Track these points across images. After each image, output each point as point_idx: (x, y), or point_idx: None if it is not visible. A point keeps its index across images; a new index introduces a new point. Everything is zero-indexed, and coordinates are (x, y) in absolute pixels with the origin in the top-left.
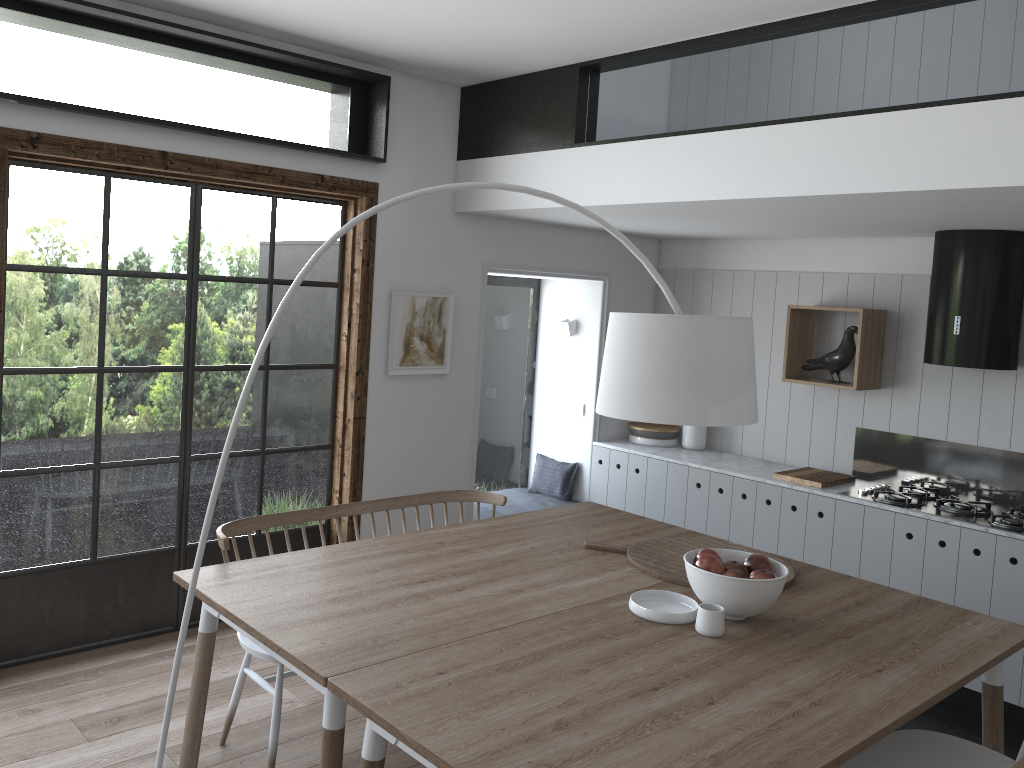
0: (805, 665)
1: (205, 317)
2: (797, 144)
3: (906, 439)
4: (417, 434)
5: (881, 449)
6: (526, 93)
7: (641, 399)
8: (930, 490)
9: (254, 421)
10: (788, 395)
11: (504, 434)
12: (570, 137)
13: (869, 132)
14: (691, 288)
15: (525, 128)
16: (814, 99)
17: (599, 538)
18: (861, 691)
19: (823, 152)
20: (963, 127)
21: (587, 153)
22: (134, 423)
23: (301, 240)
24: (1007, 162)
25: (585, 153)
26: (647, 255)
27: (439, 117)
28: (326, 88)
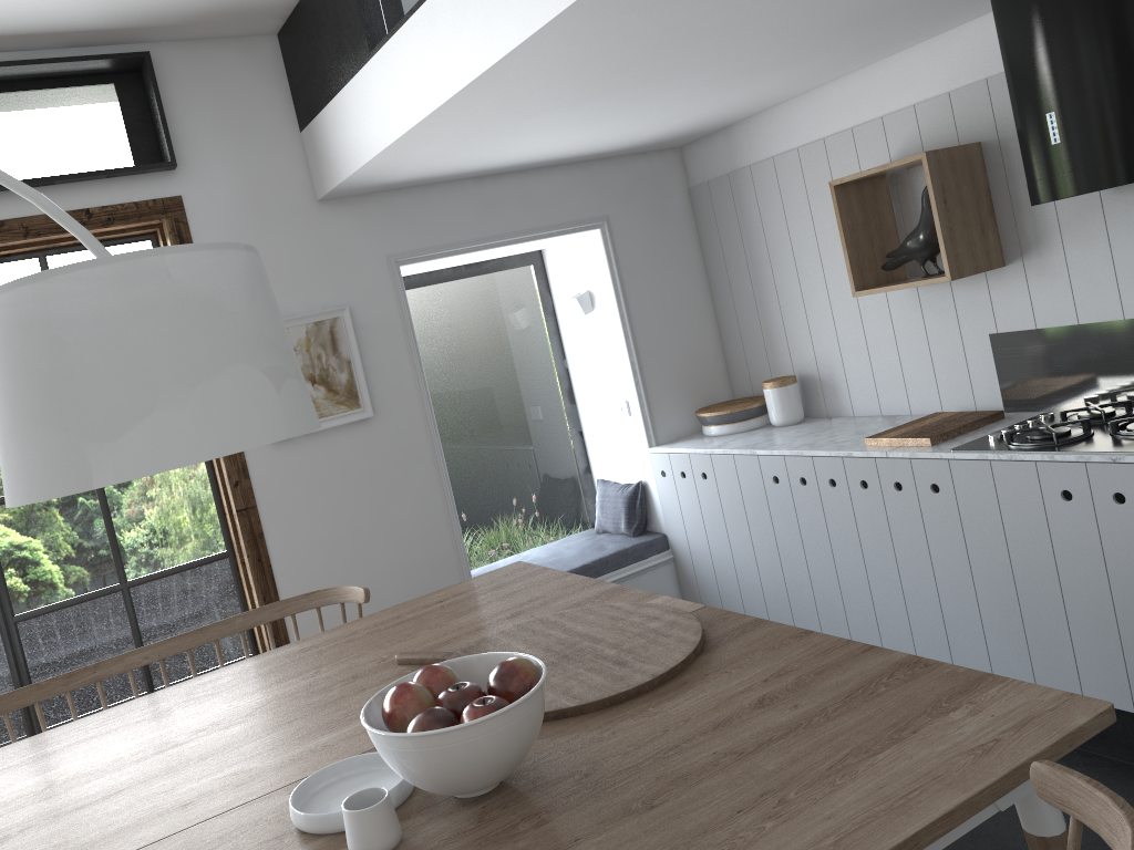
0: None
1: None
2: None
3: (1064, 333)
4: (348, 508)
5: (1033, 358)
6: (319, 8)
7: (4, 464)
8: (1123, 404)
9: (99, 549)
10: (887, 313)
11: (545, 465)
12: (365, 45)
13: None
14: (732, 200)
15: (331, 56)
16: None
17: (446, 637)
18: None
19: None
20: None
21: (382, 59)
22: None
23: None
24: None
25: (381, 60)
26: (665, 174)
27: (253, 83)
28: (76, 95)
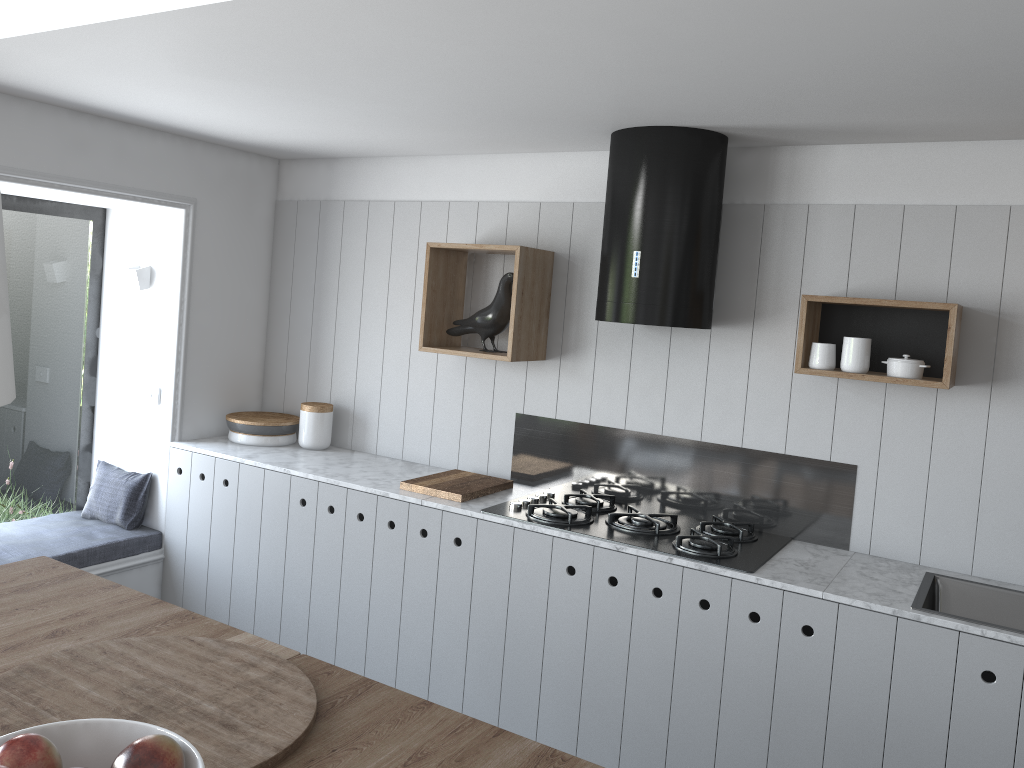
0: None
1: None
2: None
3: (577, 428)
4: None
5: (546, 442)
6: None
7: None
8: (605, 497)
9: None
10: (434, 371)
11: (44, 434)
12: None
13: None
14: (317, 226)
15: None
16: None
17: None
18: None
19: None
20: None
21: None
22: None
23: None
24: None
25: None
26: (259, 180)
27: None
28: None
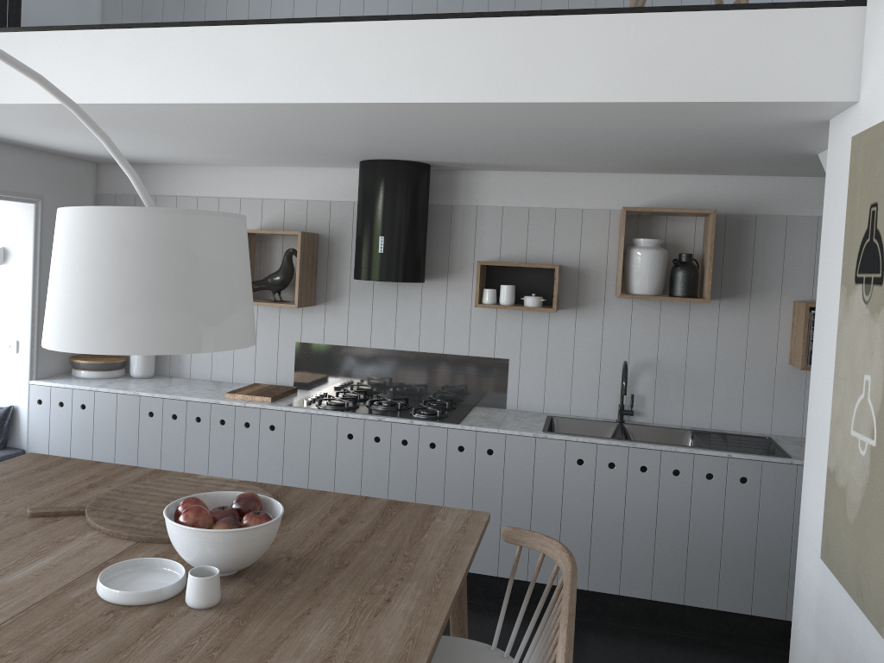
0: (317, 617)
1: None
2: (257, 48)
3: (338, 349)
4: None
5: (318, 360)
6: None
7: (111, 324)
8: (359, 392)
9: None
10: None
11: None
12: None
13: (329, 41)
14: None
15: None
16: (272, 4)
17: (48, 499)
18: (382, 634)
19: (284, 58)
20: (415, 43)
21: (11, 40)
22: None
23: None
24: (454, 79)
25: (8, 40)
26: (84, 179)
27: None
28: None
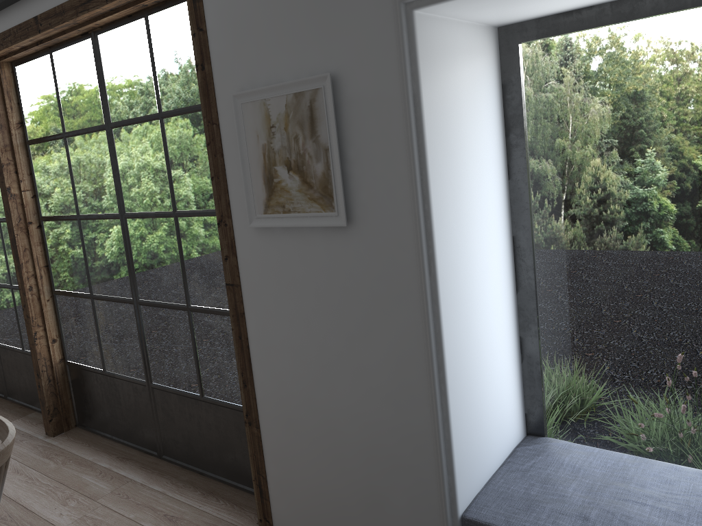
0: None
1: (123, 164)
2: None
3: None
4: (317, 323)
5: None
6: None
7: None
8: None
9: (176, 273)
10: None
11: None
12: None
13: None
14: None
15: None
16: None
17: None
18: None
19: None
20: None
21: None
22: (103, 264)
23: (177, 57)
24: None
25: None
26: None
27: None
28: None
